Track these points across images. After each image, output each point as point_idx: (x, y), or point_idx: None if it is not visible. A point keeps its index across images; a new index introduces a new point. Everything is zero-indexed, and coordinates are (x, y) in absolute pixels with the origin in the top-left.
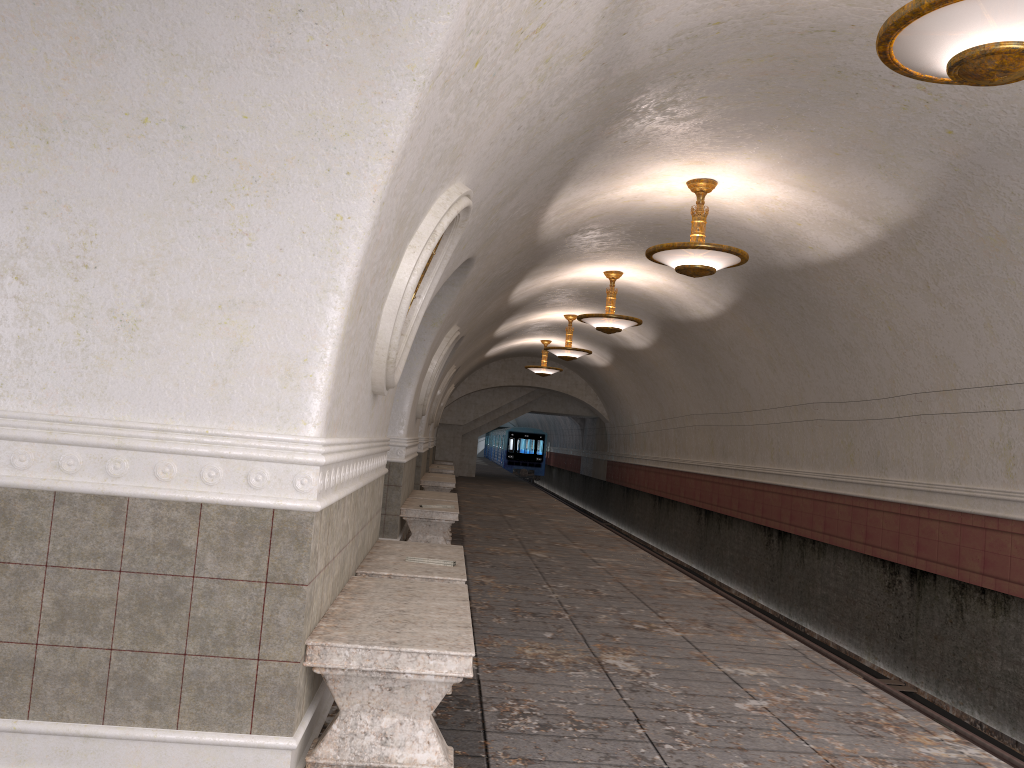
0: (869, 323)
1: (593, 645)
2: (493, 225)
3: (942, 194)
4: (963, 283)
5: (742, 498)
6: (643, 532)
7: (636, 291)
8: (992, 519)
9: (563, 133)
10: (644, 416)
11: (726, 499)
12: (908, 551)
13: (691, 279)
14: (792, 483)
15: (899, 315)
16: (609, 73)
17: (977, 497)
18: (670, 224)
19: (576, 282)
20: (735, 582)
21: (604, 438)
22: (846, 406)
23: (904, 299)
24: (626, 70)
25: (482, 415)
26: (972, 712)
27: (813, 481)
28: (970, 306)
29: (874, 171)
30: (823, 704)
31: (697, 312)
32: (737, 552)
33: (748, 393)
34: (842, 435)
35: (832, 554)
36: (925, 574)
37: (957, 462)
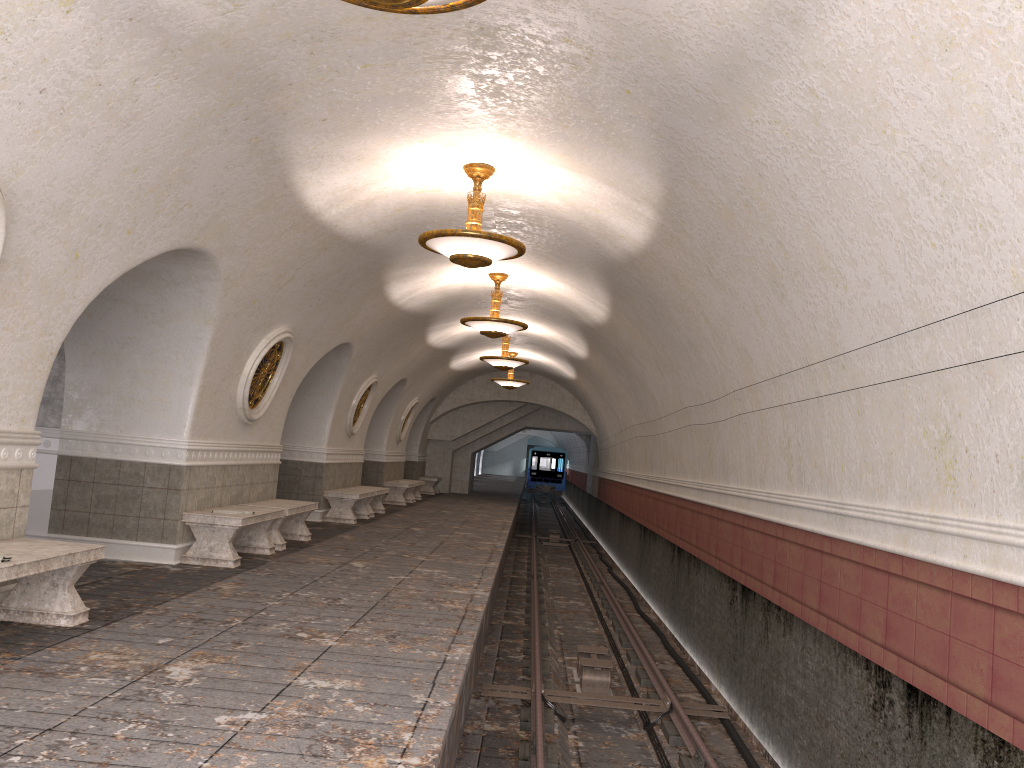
0: (694, 317)
1: (193, 652)
2: (190, 211)
3: (668, 165)
4: (728, 265)
5: (658, 511)
6: (614, 550)
7: (538, 295)
8: (780, 527)
9: (184, 105)
10: (612, 429)
11: (651, 513)
12: (736, 564)
13: (567, 279)
14: (682, 494)
15: (706, 306)
16: (164, 32)
17: (772, 503)
18: (497, 217)
19: (472, 286)
20: (655, 601)
21: (598, 454)
22: (704, 409)
23: (703, 287)
24: (195, 29)
25: (470, 430)
26: (768, 742)
27: (692, 491)
28: (741, 291)
29: (607, 144)
30: (336, 720)
31: (595, 315)
32: (657, 569)
33: (655, 400)
34: (706, 440)
35: (703, 569)
36: (750, 589)
37: (763, 465)
